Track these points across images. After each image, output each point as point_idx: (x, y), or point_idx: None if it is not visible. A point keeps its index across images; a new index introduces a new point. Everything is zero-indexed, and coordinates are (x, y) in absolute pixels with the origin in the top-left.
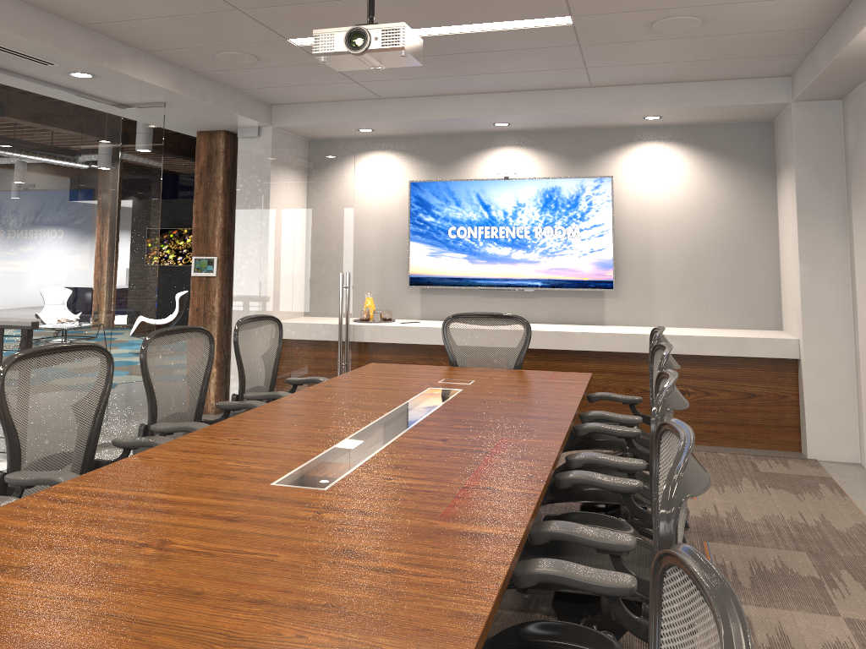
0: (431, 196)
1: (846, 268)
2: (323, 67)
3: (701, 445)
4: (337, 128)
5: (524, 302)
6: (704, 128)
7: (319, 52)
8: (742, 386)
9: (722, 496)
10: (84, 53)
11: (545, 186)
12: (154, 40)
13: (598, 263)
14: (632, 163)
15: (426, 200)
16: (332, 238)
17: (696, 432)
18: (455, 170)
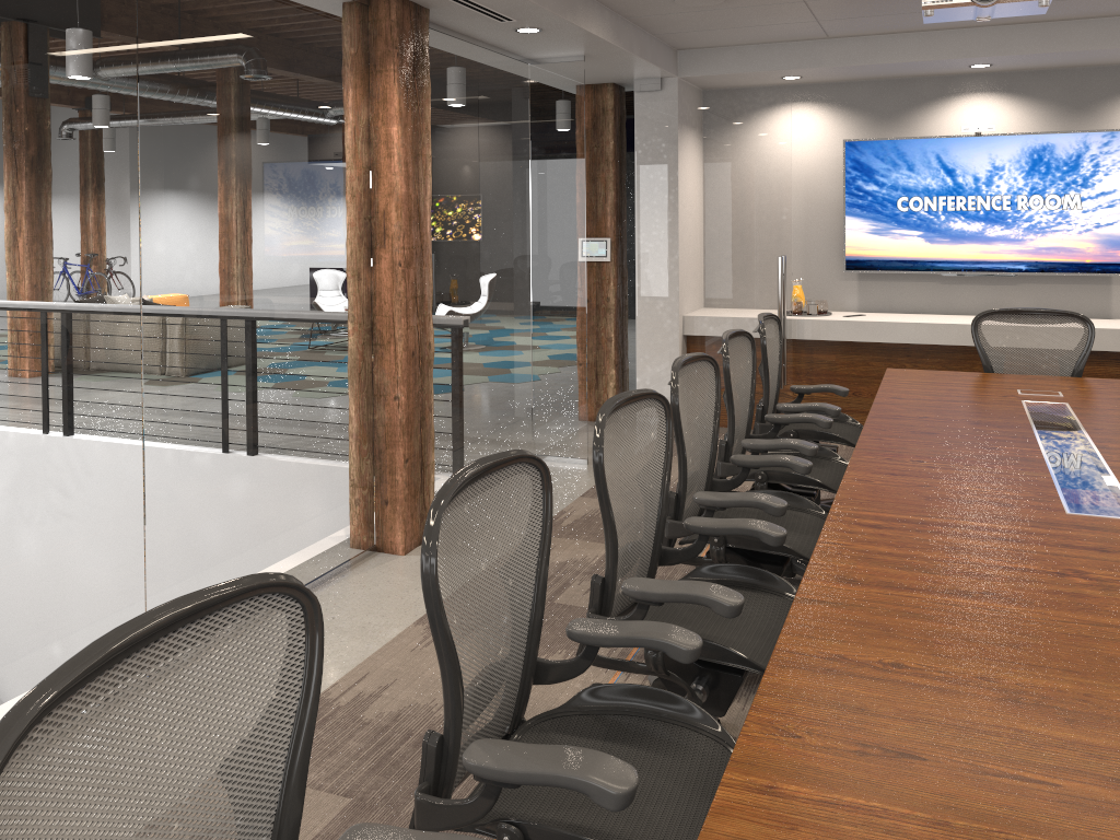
0: (874, 159)
1: None
2: (796, 5)
3: None
4: (766, 77)
5: (999, 290)
6: None
7: (931, 5)
8: None
9: None
10: (555, 6)
11: (1033, 143)
12: None
13: (1106, 241)
14: None
15: (867, 164)
16: (764, 215)
17: None
18: (903, 125)
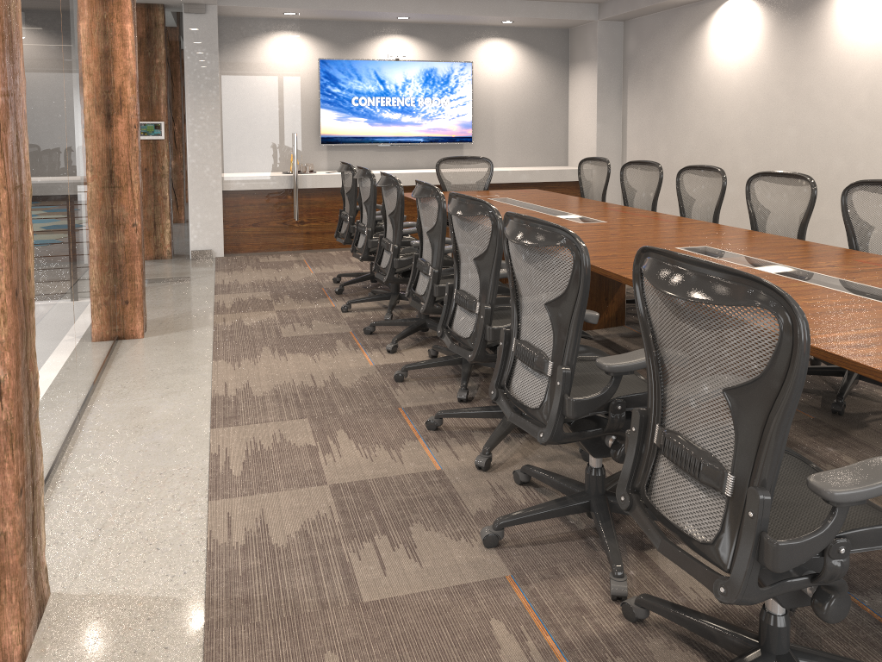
0: (337, 72)
1: (619, 125)
2: None
3: None
4: (282, 12)
5: (408, 154)
6: (529, 30)
7: None
8: None
9: None
10: None
11: (426, 67)
12: None
13: (462, 124)
14: (483, 53)
15: (333, 75)
16: (282, 105)
17: None
18: (353, 51)
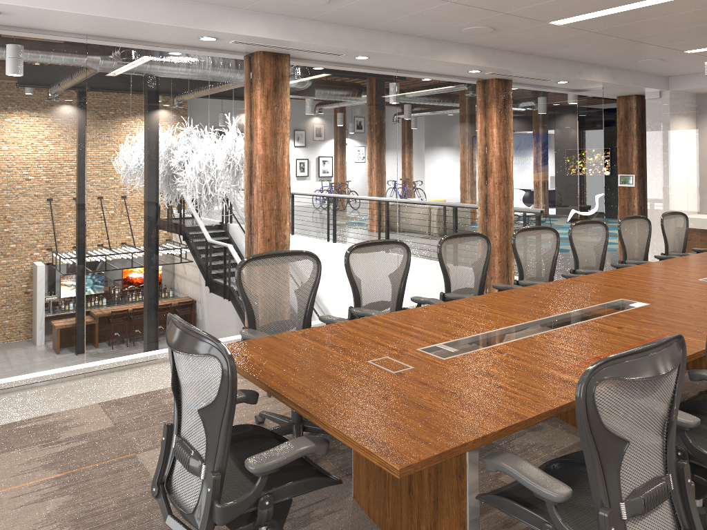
0: None
1: None
2: None
3: None
4: None
5: None
6: None
7: None
8: None
9: None
10: (567, 74)
11: None
12: (602, 60)
13: None
14: None
15: None
16: None
17: None
18: None
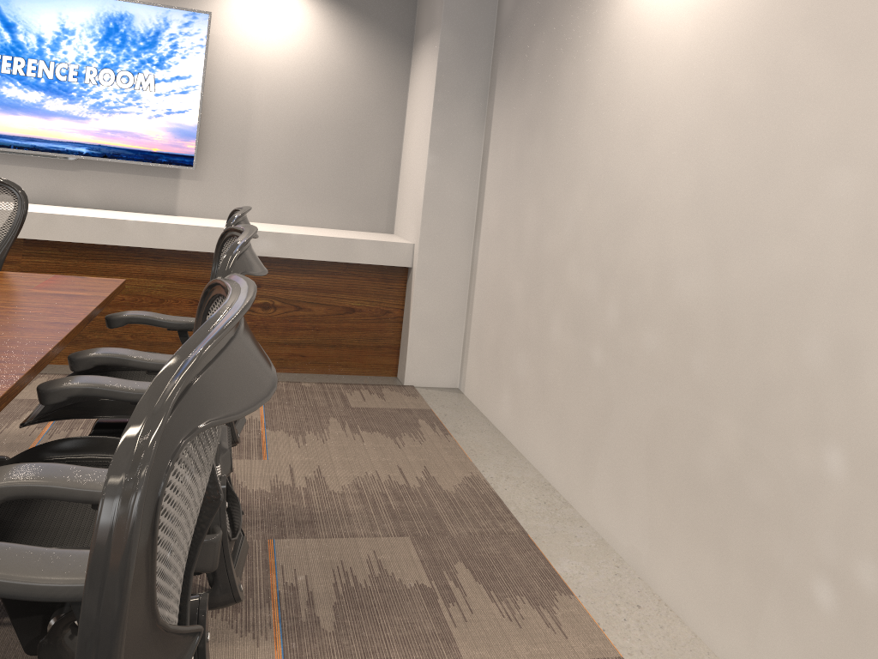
0: None
1: (477, 163)
2: None
3: (282, 373)
4: None
5: (59, 175)
6: None
7: None
8: (342, 299)
9: (303, 450)
10: None
11: (111, 10)
12: None
13: (176, 130)
14: (240, 1)
15: None
16: None
17: (278, 356)
18: None
